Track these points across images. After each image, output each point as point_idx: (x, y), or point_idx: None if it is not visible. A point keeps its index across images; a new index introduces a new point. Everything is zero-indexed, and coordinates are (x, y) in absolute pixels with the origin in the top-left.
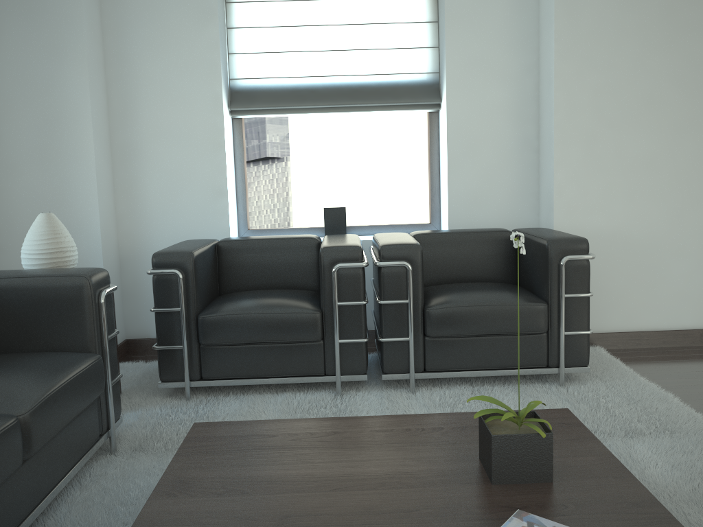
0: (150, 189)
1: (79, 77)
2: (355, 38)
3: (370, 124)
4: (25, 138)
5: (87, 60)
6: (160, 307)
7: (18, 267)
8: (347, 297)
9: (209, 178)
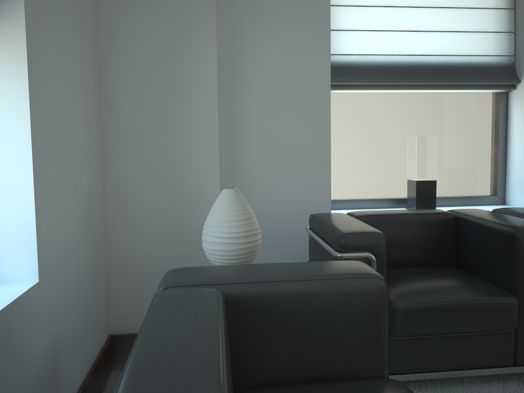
0: (255, 160)
1: (207, 43)
2: (440, 20)
3: (444, 102)
4: (146, 104)
5: (216, 25)
6: None
7: (130, 241)
8: None
9: (313, 150)
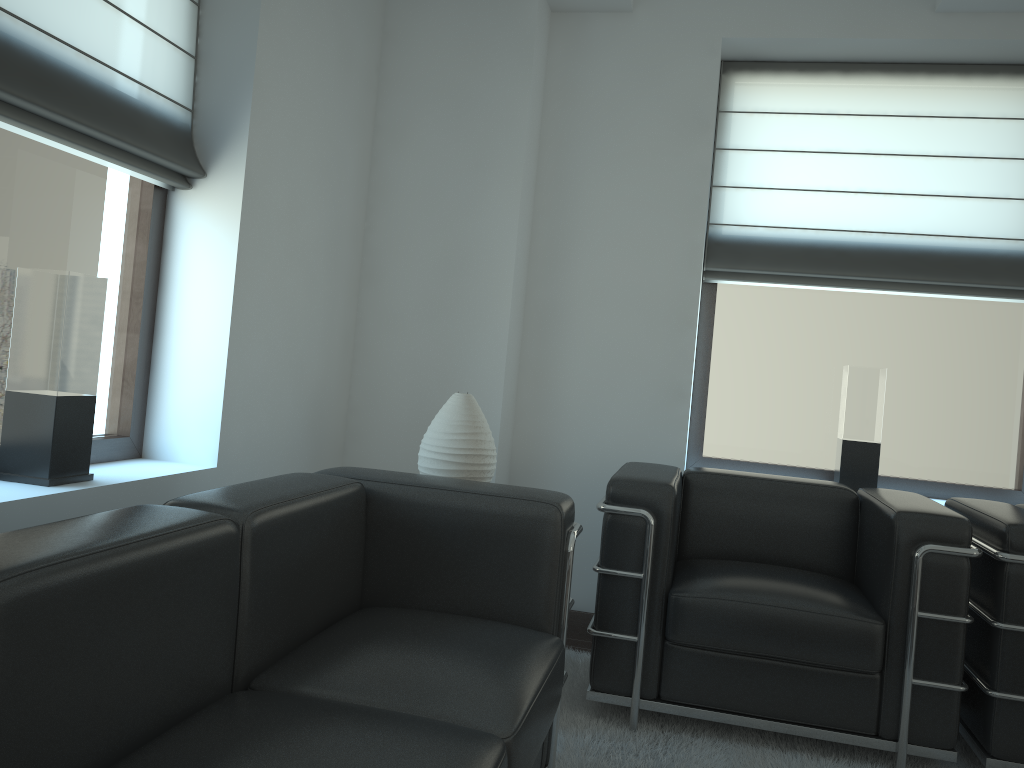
0: (572, 375)
1: (507, 202)
2: (921, 176)
3: (927, 314)
4: (417, 280)
5: (522, 178)
6: (611, 567)
7: (374, 465)
8: (935, 605)
9: (663, 370)
